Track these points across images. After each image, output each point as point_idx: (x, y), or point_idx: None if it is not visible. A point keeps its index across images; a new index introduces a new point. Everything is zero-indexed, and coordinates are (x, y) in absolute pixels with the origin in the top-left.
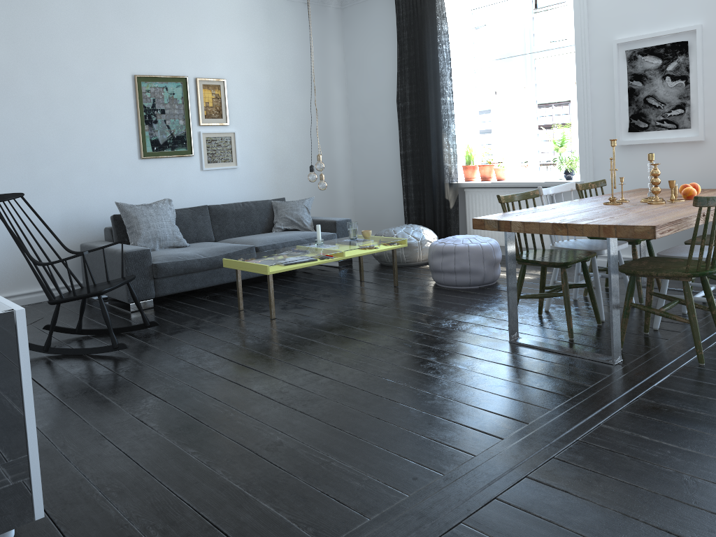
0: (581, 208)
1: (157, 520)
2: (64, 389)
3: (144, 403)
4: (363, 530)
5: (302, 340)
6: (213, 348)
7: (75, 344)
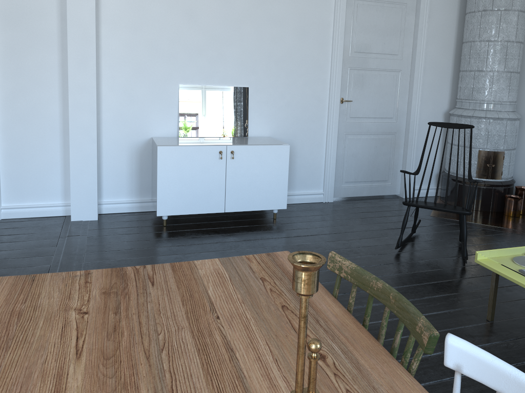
0: (265, 384)
1: (152, 242)
2: (331, 236)
3: (283, 250)
4: (78, 269)
5: (380, 316)
6: (386, 278)
7: (435, 242)
